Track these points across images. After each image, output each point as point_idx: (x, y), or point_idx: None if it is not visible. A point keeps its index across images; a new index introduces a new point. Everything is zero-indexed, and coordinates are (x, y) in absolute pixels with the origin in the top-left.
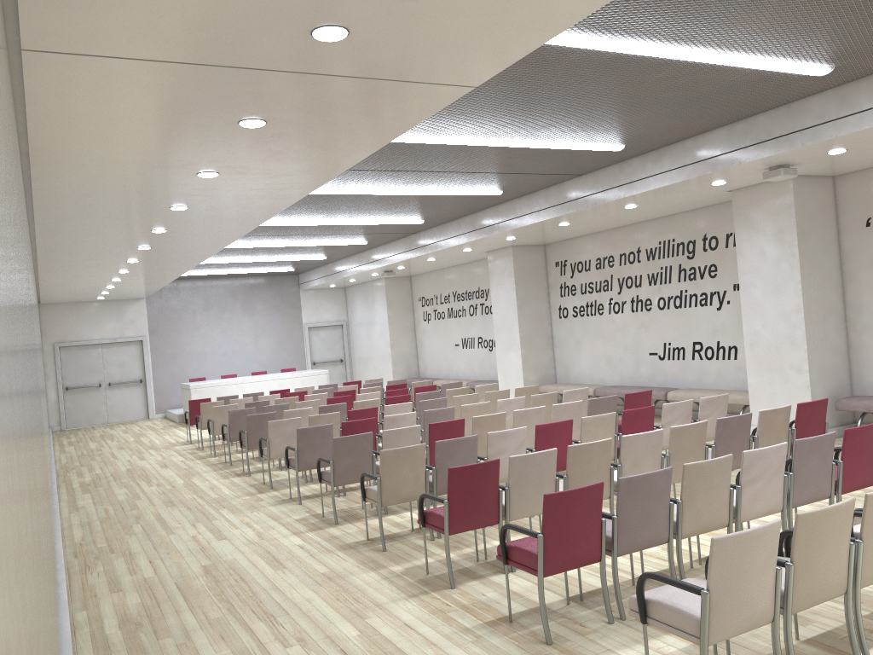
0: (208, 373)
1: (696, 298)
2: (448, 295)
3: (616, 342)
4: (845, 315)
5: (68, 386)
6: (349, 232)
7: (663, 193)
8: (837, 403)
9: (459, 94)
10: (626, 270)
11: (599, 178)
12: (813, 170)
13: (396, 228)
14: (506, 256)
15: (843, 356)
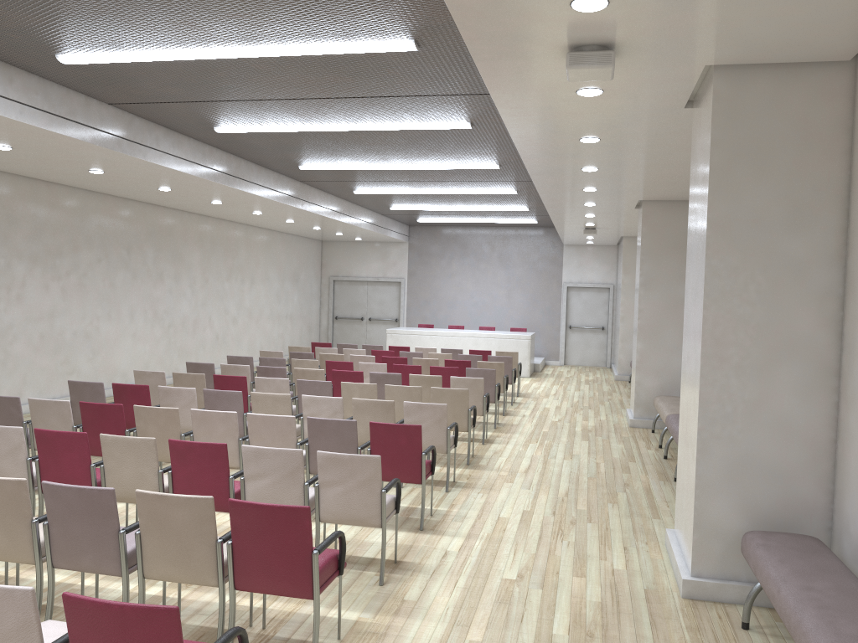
0: (457, 321)
1: None
2: None
3: None
4: (840, 363)
5: (338, 316)
6: (451, 179)
7: (551, 114)
8: (742, 538)
9: None
10: None
11: None
12: (720, 51)
13: (495, 174)
14: (641, 214)
15: (817, 449)
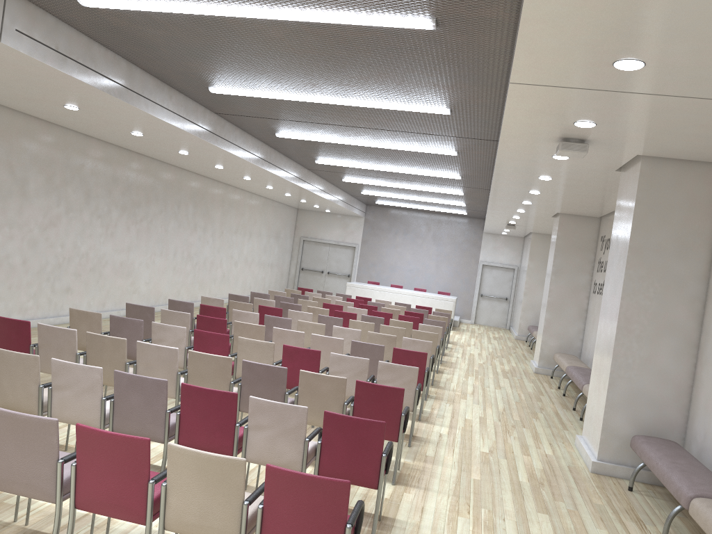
0: (395, 281)
1: None
2: None
3: None
4: (699, 340)
5: (303, 268)
6: (421, 180)
7: (528, 163)
8: (632, 439)
9: (8, 47)
10: None
11: None
12: (648, 150)
13: (454, 181)
14: (557, 222)
15: (680, 390)
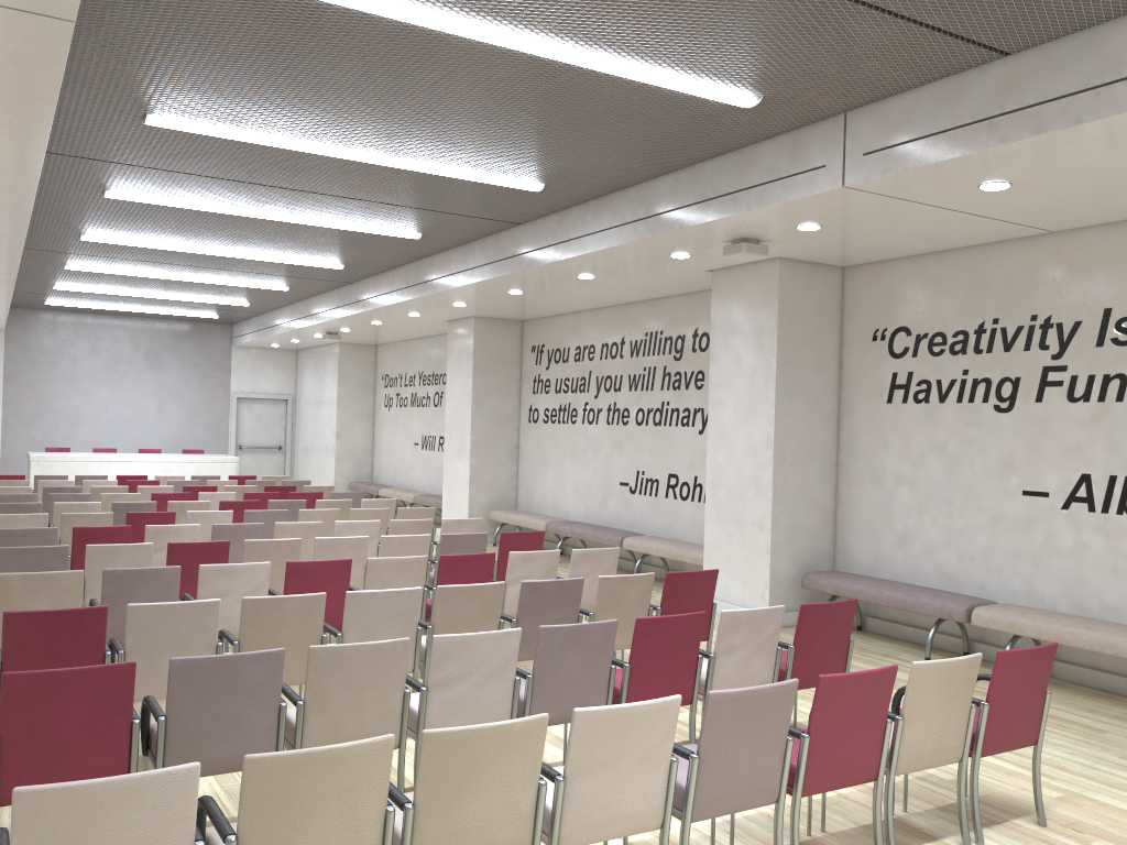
0: (84, 443)
1: (678, 414)
2: (413, 376)
3: (586, 463)
4: (837, 458)
5: None
6: (248, 269)
7: (613, 261)
8: (804, 579)
9: (61, 32)
10: (606, 367)
11: (538, 231)
12: (803, 253)
13: (313, 272)
14: (468, 329)
15: (827, 515)
